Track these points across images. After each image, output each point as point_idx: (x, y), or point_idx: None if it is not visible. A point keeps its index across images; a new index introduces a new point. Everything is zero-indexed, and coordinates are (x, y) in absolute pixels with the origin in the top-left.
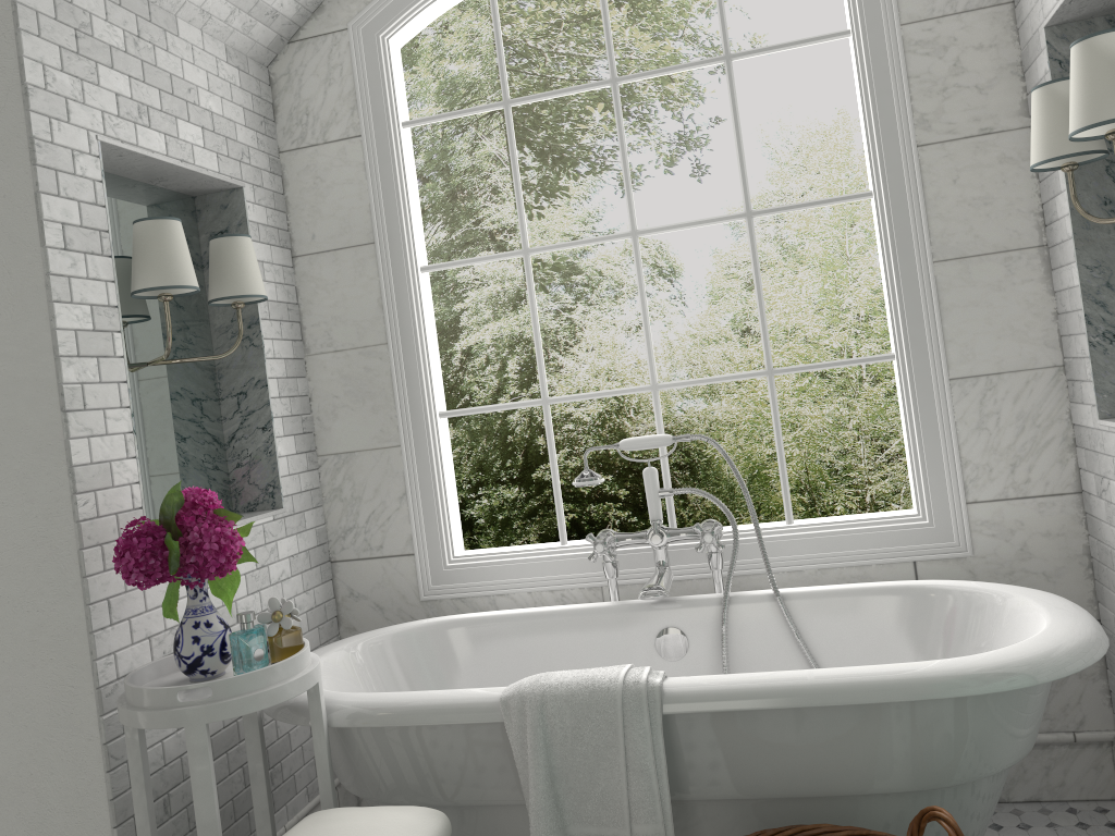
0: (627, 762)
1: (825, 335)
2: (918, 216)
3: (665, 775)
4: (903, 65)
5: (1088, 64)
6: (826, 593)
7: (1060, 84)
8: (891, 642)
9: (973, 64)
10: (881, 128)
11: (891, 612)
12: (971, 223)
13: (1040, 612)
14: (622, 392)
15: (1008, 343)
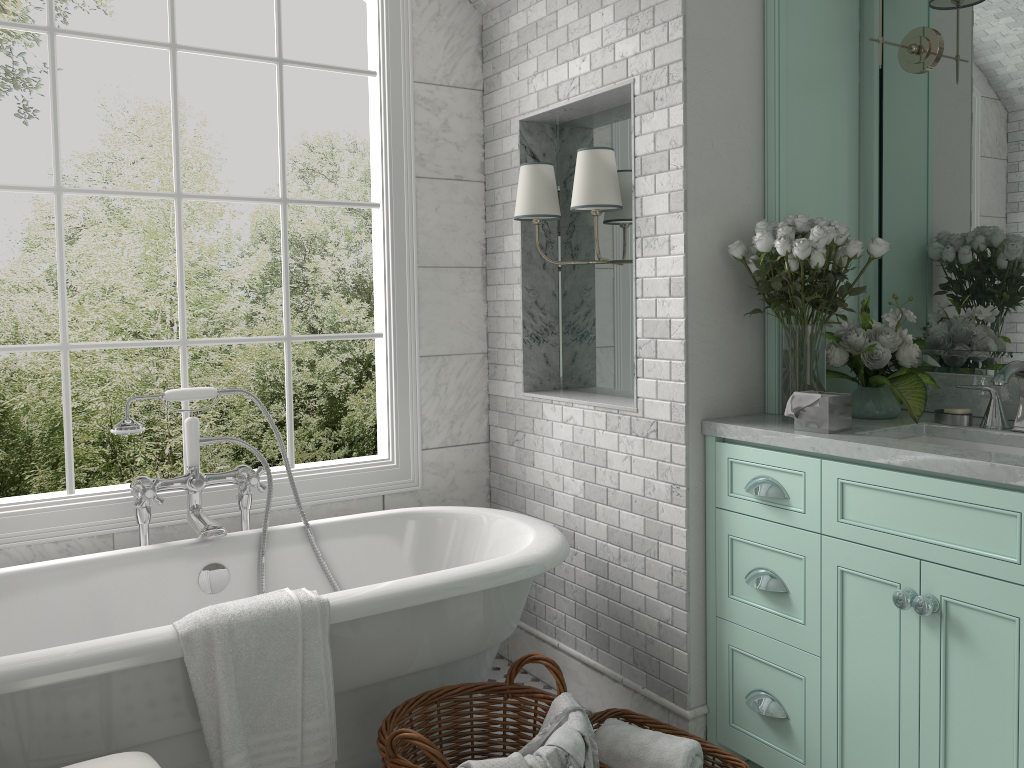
0: (304, 670)
1: (143, 298)
2: (411, 230)
3: (331, 675)
4: (412, 113)
5: (593, 166)
6: (345, 523)
7: (543, 166)
8: (390, 557)
9: (456, 127)
10: (393, 157)
11: (391, 533)
12: (444, 243)
13: (515, 522)
14: (151, 344)
15: (458, 333)
